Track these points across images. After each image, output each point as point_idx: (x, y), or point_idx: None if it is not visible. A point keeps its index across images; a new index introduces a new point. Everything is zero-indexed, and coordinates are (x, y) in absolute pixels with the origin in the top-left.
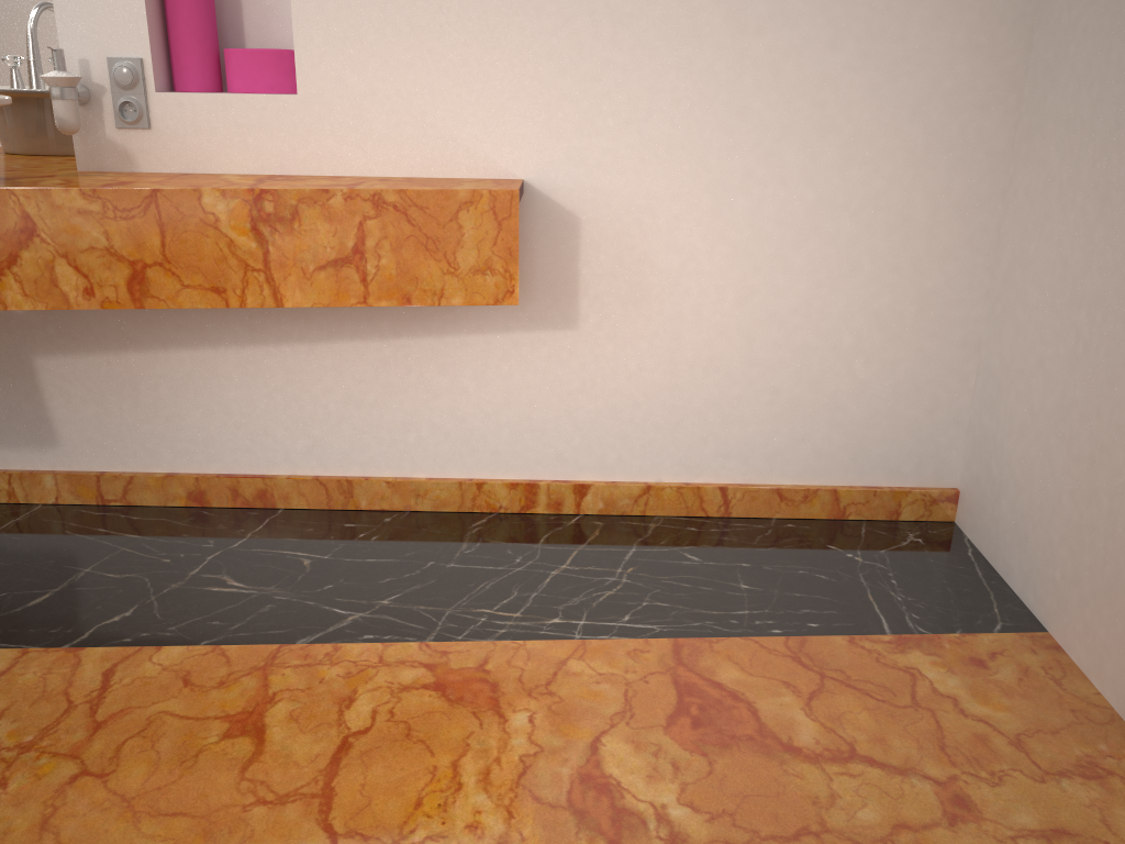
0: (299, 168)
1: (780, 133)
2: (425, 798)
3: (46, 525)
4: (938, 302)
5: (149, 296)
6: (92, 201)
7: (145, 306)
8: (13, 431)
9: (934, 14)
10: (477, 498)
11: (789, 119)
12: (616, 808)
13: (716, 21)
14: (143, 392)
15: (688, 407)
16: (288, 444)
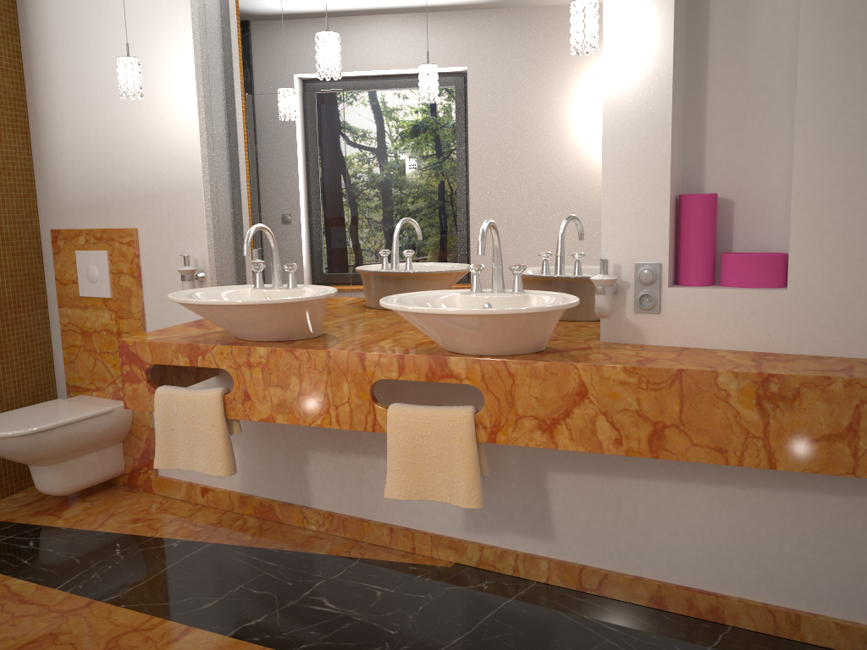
0: (780, 347)
1: None
2: None
3: (543, 603)
4: None
5: (664, 449)
6: (631, 375)
7: (659, 456)
8: (523, 522)
9: None
10: None
11: None
12: None
13: None
14: (624, 509)
15: None
16: (741, 571)
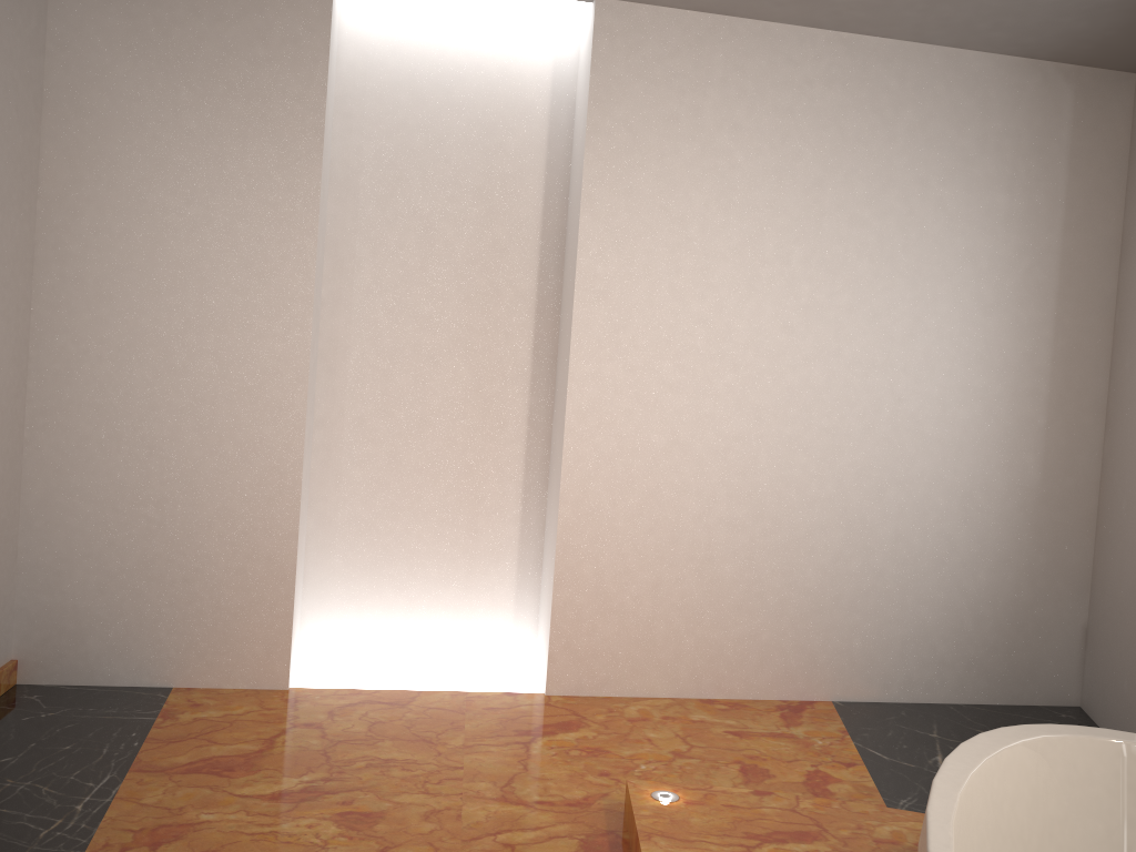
0: None
1: None
2: (282, 840)
3: None
4: (6, 528)
5: None
6: None
7: None
8: None
9: (4, 338)
10: None
11: None
12: (300, 791)
13: None
14: None
15: None
16: None
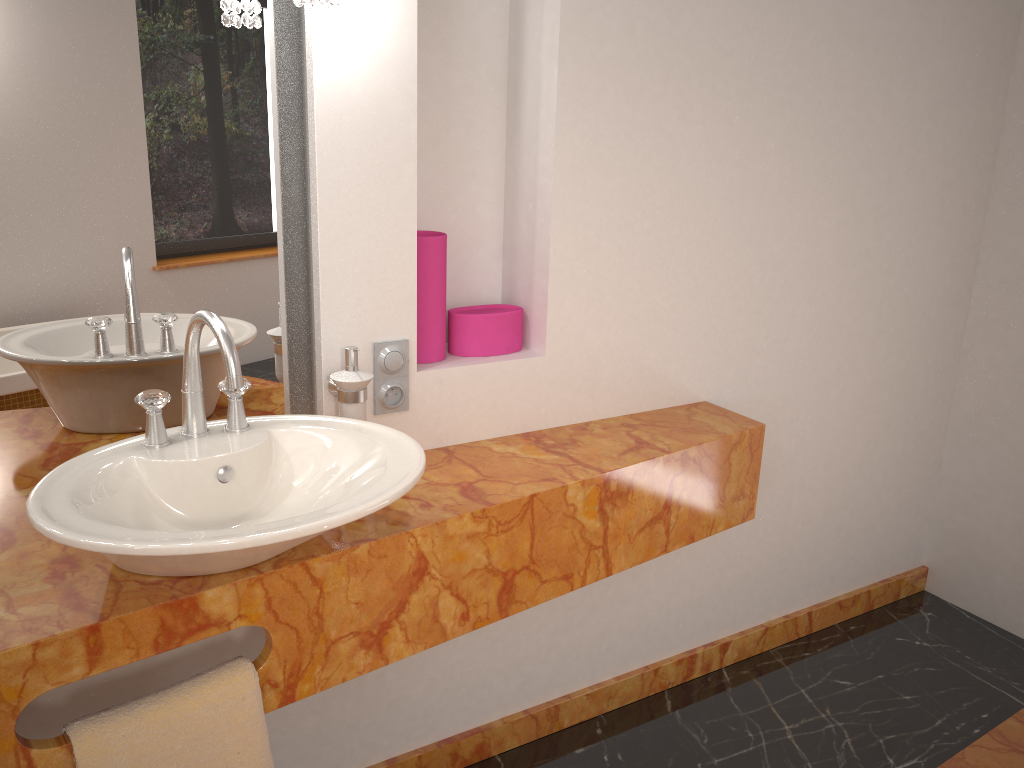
0: (539, 423)
1: (857, 337)
2: None
3: None
4: (924, 440)
5: (514, 601)
6: (480, 522)
7: (509, 613)
8: None
9: (937, 245)
10: (653, 682)
11: (863, 326)
12: None
13: (831, 260)
14: (368, 685)
15: (790, 555)
16: (501, 689)
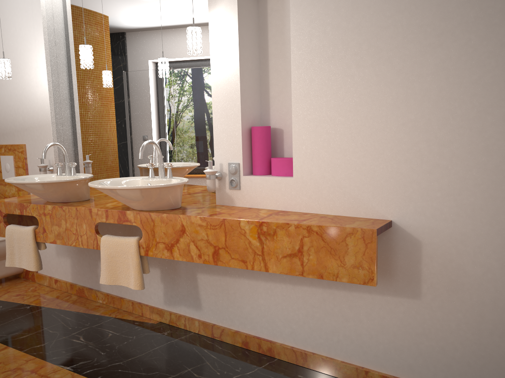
0: (292, 208)
1: None
2: None
3: (189, 343)
4: None
5: (219, 260)
6: (203, 221)
7: (217, 264)
8: (188, 300)
9: None
10: None
11: None
12: None
13: (501, 143)
14: (230, 294)
15: (489, 357)
16: (282, 329)
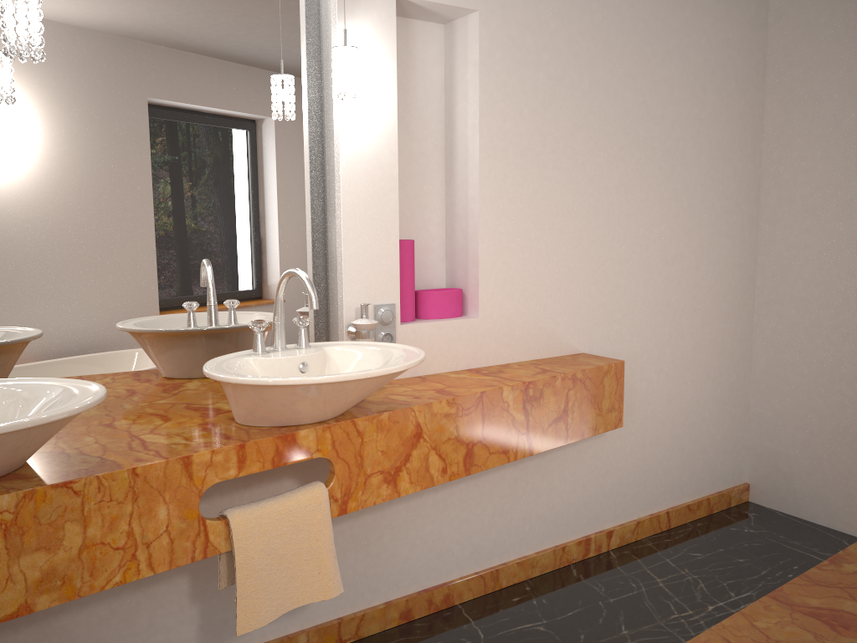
0: (477, 363)
1: (680, 313)
2: None
3: None
4: (735, 388)
5: (473, 464)
6: (452, 406)
7: (471, 472)
8: None
9: (727, 251)
10: (562, 557)
11: (683, 305)
12: None
13: (657, 259)
14: (372, 543)
15: (650, 468)
16: (459, 554)
